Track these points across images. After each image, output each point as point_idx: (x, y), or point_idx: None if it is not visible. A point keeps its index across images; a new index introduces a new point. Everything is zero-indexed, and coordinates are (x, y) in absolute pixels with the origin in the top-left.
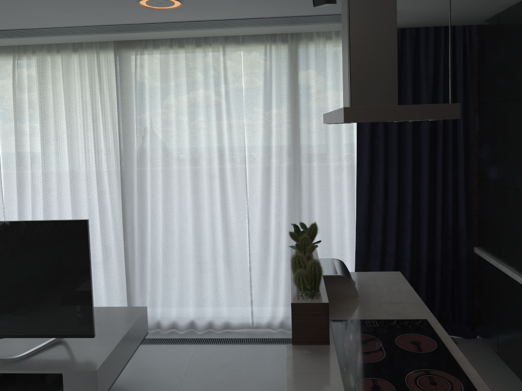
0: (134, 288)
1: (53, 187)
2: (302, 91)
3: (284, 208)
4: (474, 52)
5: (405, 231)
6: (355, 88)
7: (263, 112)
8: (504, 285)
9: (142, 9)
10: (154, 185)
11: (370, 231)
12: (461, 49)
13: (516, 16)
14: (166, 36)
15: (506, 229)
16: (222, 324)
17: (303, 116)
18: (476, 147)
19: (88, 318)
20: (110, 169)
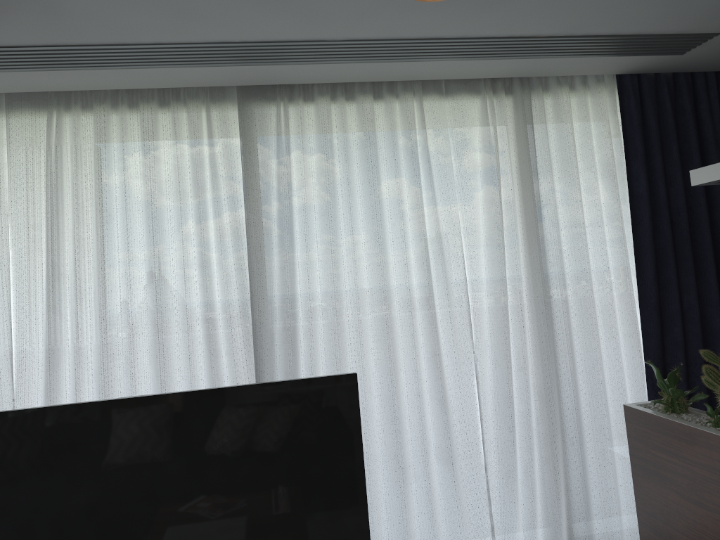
0: None
1: (118, 350)
2: (539, 166)
3: (528, 356)
4: None
5: None
6: None
7: (485, 200)
8: None
9: (388, 1)
10: (314, 331)
11: None
12: None
13: None
14: (339, 78)
15: None
16: None
17: (546, 204)
18: None
19: None
20: (231, 309)
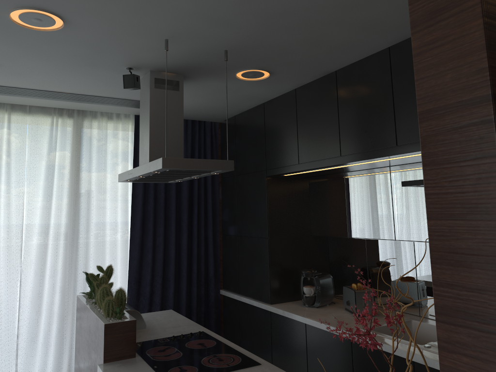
0: None
1: None
2: (84, 160)
3: (59, 269)
4: (218, 141)
5: (169, 282)
6: (153, 152)
7: (45, 177)
8: (244, 313)
9: None
10: None
11: (140, 284)
12: (209, 138)
13: (247, 118)
14: None
15: (244, 269)
16: None
17: (84, 182)
18: (220, 211)
19: None
20: None
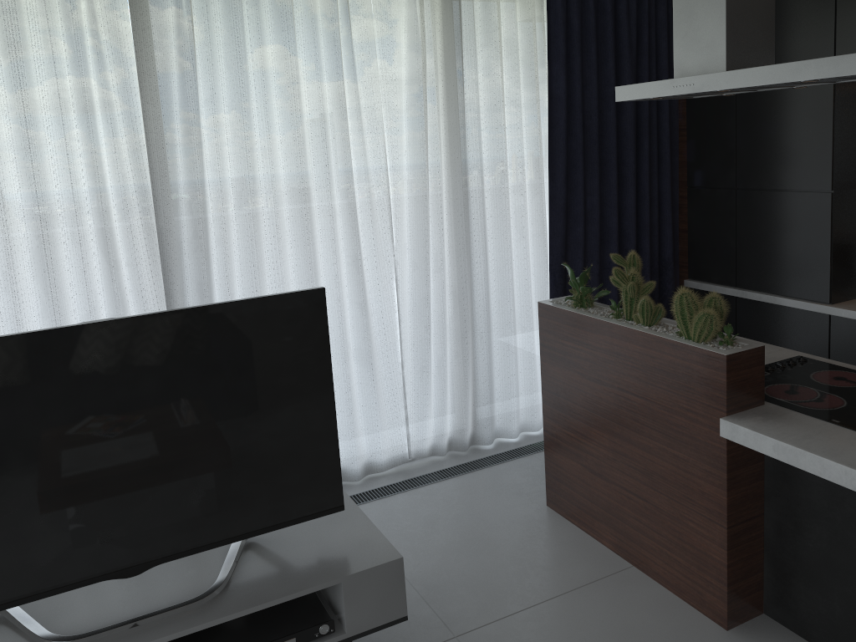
0: None
1: None
2: (465, 62)
3: (445, 258)
4: None
5: (607, 271)
6: (732, 40)
7: (409, 97)
8: (751, 317)
9: None
10: (228, 238)
11: (565, 277)
12: (665, 6)
13: None
14: None
15: (754, 245)
16: (362, 467)
17: (469, 103)
18: (681, 145)
19: (332, 477)
20: (131, 216)
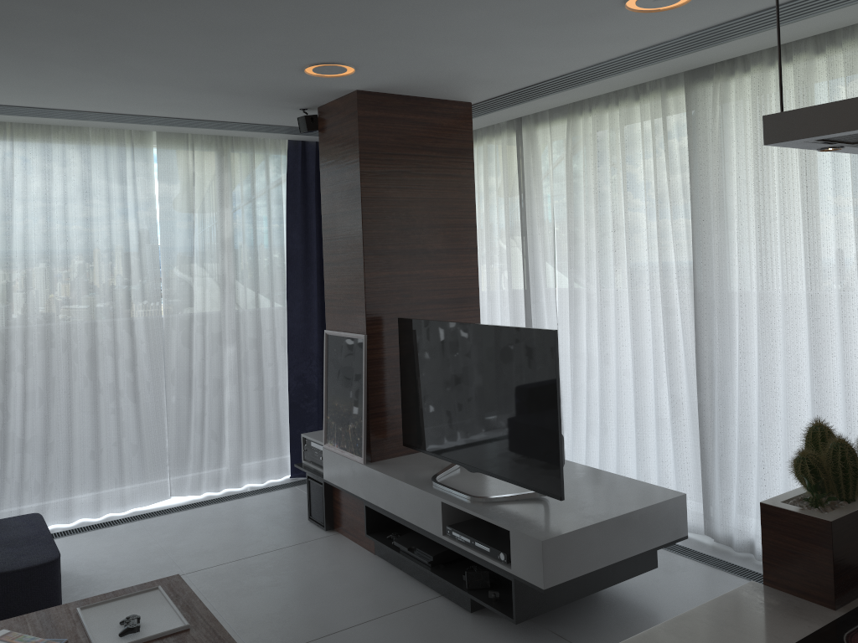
0: (713, 474)
1: (611, 299)
2: None
3: None
4: None
5: None
6: None
7: None
8: None
9: (649, 17)
10: (743, 302)
11: None
12: None
13: None
14: (753, 48)
15: None
16: None
17: None
18: None
19: (555, 471)
20: (679, 275)
